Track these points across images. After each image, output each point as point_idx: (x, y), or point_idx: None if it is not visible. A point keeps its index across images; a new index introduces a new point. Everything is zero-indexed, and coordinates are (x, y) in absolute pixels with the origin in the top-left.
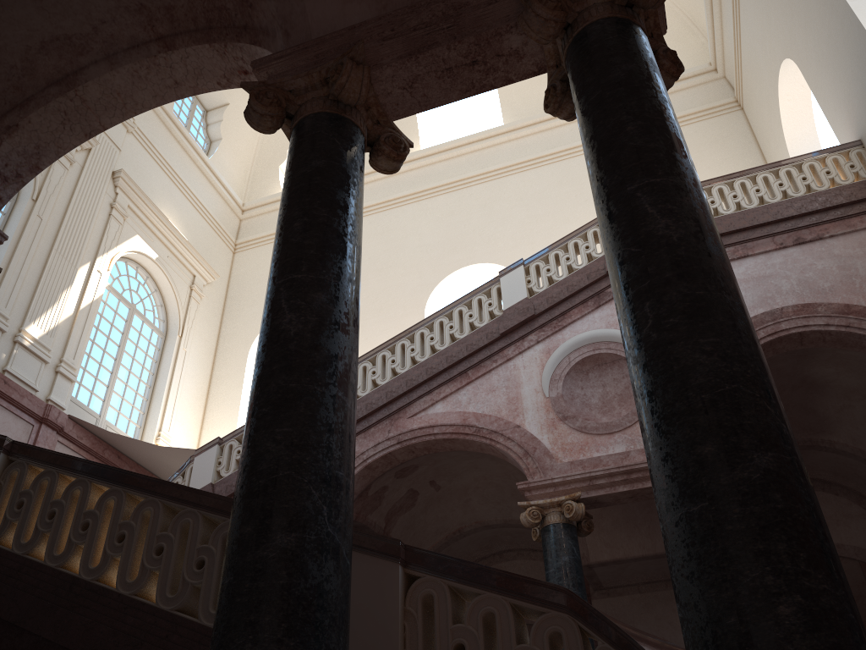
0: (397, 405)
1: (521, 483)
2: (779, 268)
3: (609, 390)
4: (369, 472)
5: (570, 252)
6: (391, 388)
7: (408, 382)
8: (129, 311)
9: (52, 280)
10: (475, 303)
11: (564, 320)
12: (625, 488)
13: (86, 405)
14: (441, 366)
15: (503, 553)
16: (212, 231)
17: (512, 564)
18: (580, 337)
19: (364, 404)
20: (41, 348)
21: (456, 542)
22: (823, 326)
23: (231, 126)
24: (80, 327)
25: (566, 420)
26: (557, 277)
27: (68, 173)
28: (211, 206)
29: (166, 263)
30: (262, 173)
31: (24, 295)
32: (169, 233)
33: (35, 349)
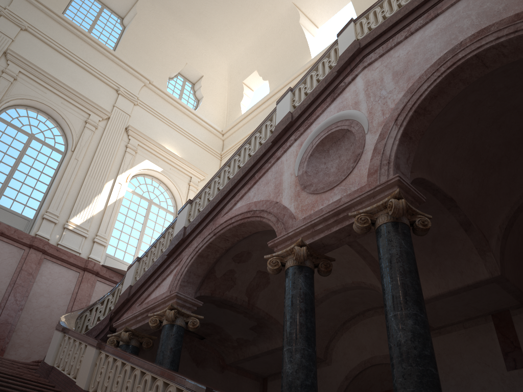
0: (216, 210)
1: (269, 242)
2: (462, 12)
3: (342, 159)
4: (204, 259)
5: (319, 70)
6: (214, 200)
7: (222, 193)
8: (148, 204)
9: (87, 192)
10: (264, 128)
11: (311, 118)
12: (337, 228)
13: (121, 259)
14: (239, 176)
15: (365, 312)
16: (203, 150)
17: (371, 319)
18: (319, 125)
19: (200, 215)
20: (81, 229)
21: (318, 308)
22: (494, 41)
23: (207, 88)
24: (109, 215)
25: (305, 188)
26: (310, 90)
27: (95, 133)
28: (201, 136)
29: (169, 173)
30: (233, 110)
31: (69, 202)
32: (168, 155)
33: (76, 230)
